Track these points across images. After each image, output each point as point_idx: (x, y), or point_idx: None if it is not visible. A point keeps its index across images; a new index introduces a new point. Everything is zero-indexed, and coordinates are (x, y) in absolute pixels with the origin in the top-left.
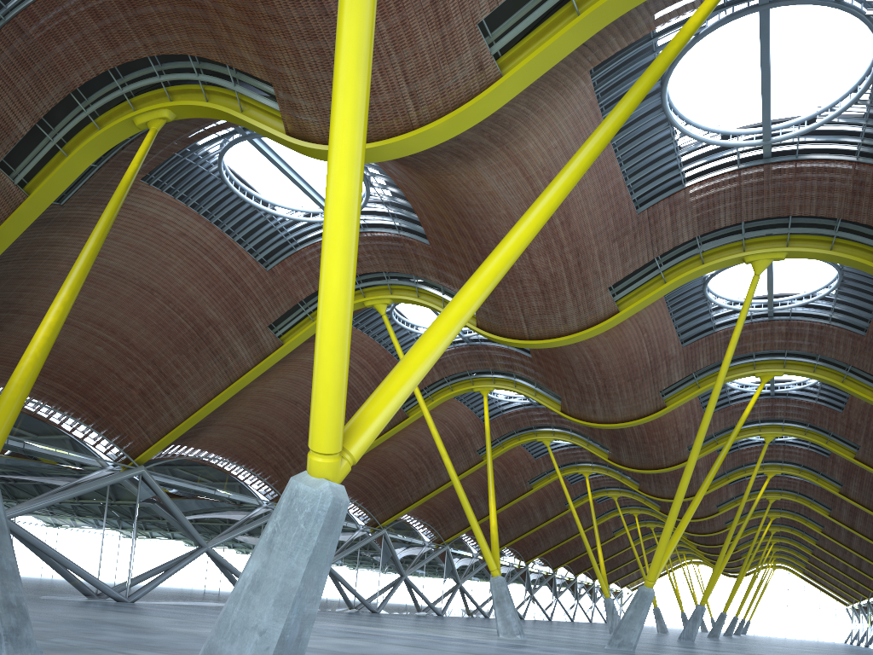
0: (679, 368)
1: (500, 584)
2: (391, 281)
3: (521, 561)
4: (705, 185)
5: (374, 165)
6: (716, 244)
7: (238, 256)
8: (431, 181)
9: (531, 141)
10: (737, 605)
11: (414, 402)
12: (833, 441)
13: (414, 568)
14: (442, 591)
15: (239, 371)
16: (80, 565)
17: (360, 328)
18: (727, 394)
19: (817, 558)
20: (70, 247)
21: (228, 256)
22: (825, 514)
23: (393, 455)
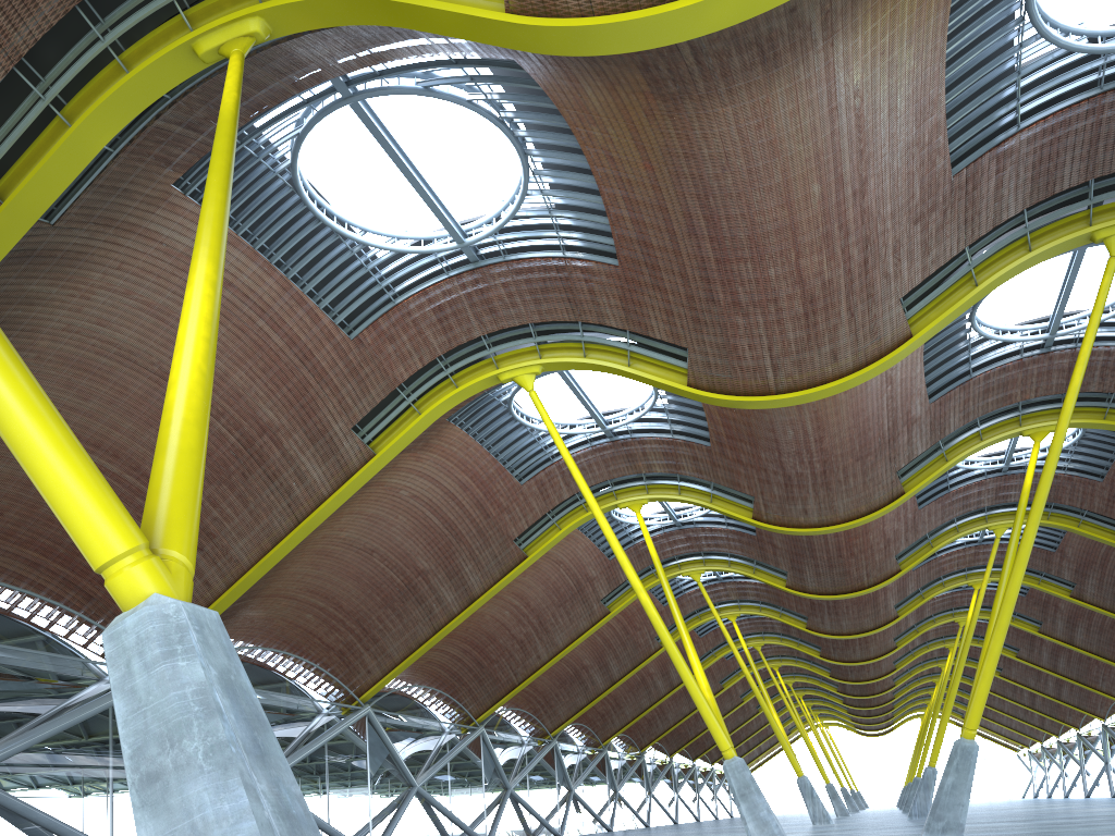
0: (924, 434)
1: (742, 768)
2: (541, 337)
3: (635, 750)
4: (1051, 123)
5: (552, 133)
6: (1052, 218)
7: (309, 317)
8: (683, 126)
9: (862, 34)
10: (885, 770)
11: (535, 535)
12: (1087, 522)
13: (520, 776)
14: (558, 803)
15: (309, 503)
16: (90, 835)
17: (463, 430)
18: (948, 476)
19: (994, 694)
20: (57, 308)
21: (294, 318)
22: (1034, 631)
23: (491, 619)
